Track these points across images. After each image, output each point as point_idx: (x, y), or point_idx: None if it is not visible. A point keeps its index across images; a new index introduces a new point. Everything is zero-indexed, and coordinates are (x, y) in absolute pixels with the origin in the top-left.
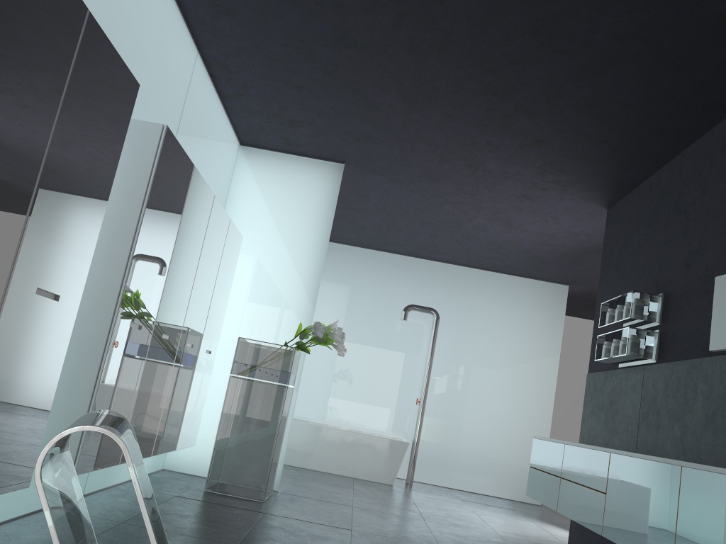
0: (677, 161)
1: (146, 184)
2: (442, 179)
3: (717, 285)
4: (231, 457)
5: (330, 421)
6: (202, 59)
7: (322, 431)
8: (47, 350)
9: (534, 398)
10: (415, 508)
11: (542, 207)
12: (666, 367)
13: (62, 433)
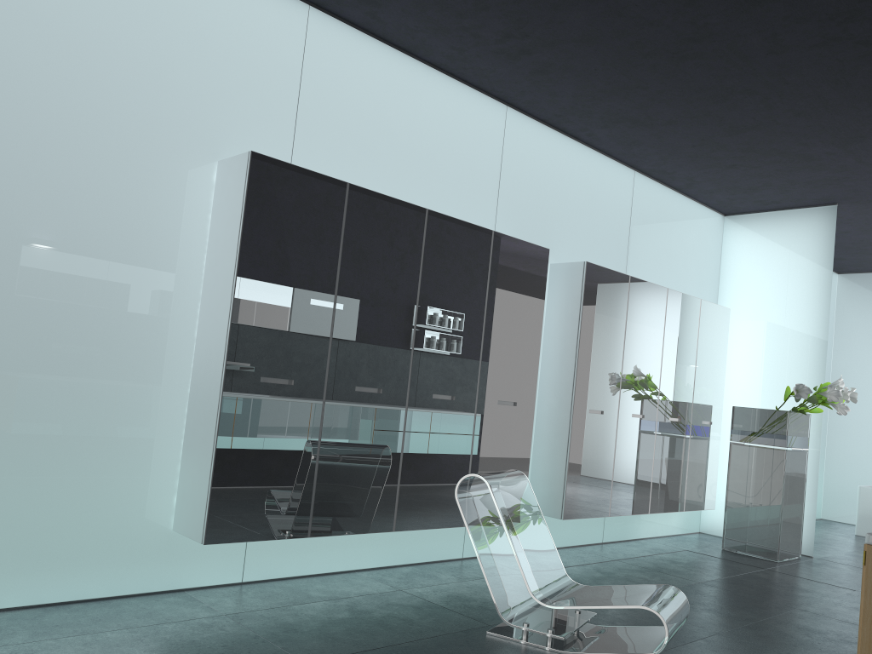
0: None
1: (578, 309)
2: None
3: None
4: (741, 519)
5: None
6: (641, 173)
7: None
8: (515, 436)
9: None
10: None
11: None
12: None
13: (462, 477)
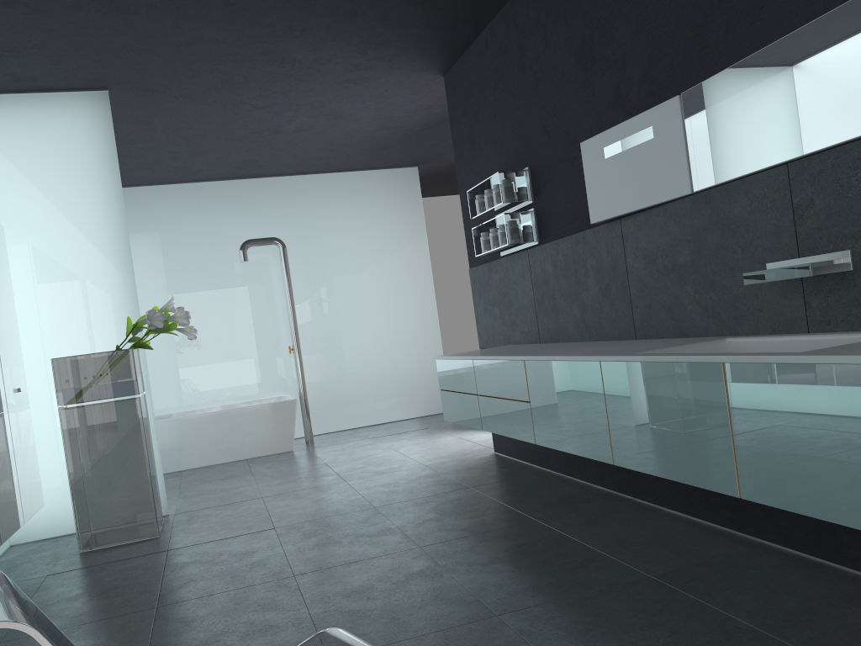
0: (509, 10)
1: None
2: (244, 82)
3: (584, 151)
4: (99, 503)
5: (196, 407)
6: None
7: (191, 422)
8: None
9: (415, 303)
10: (329, 470)
11: (370, 90)
12: (550, 247)
13: None
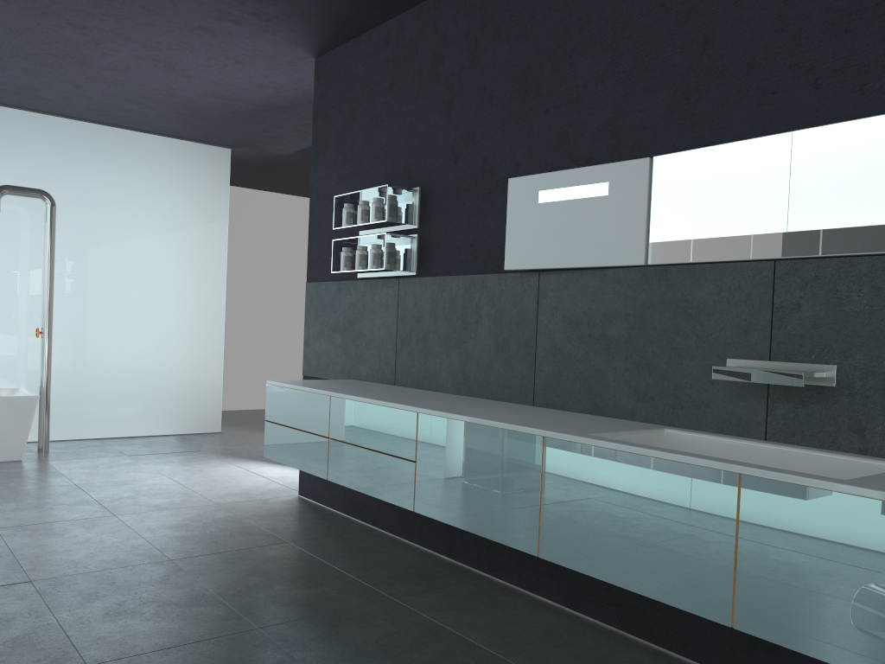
0: (429, 8)
1: None
2: None
3: (512, 189)
4: None
5: None
6: None
7: None
8: None
9: (201, 302)
10: (85, 495)
11: (225, 48)
12: (432, 282)
13: None
